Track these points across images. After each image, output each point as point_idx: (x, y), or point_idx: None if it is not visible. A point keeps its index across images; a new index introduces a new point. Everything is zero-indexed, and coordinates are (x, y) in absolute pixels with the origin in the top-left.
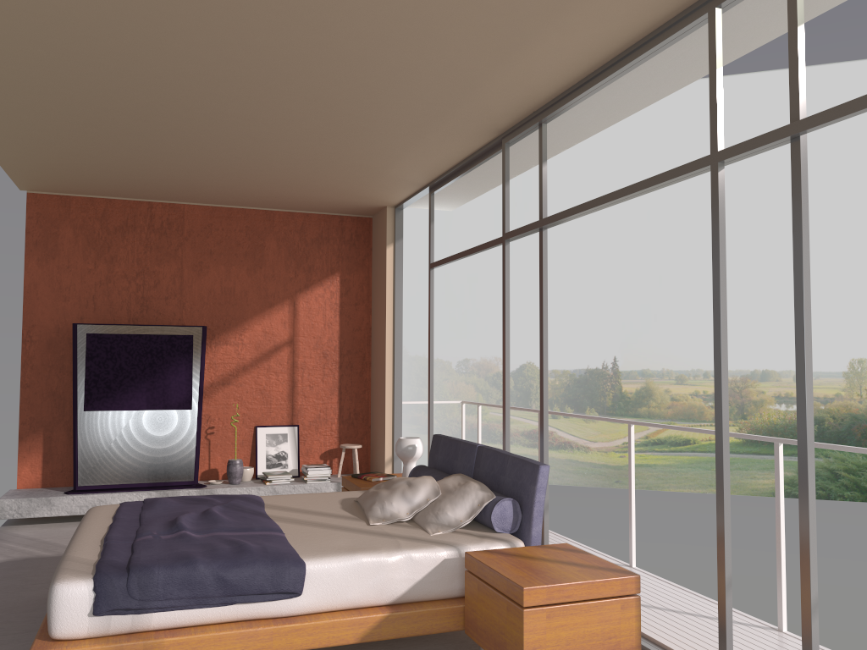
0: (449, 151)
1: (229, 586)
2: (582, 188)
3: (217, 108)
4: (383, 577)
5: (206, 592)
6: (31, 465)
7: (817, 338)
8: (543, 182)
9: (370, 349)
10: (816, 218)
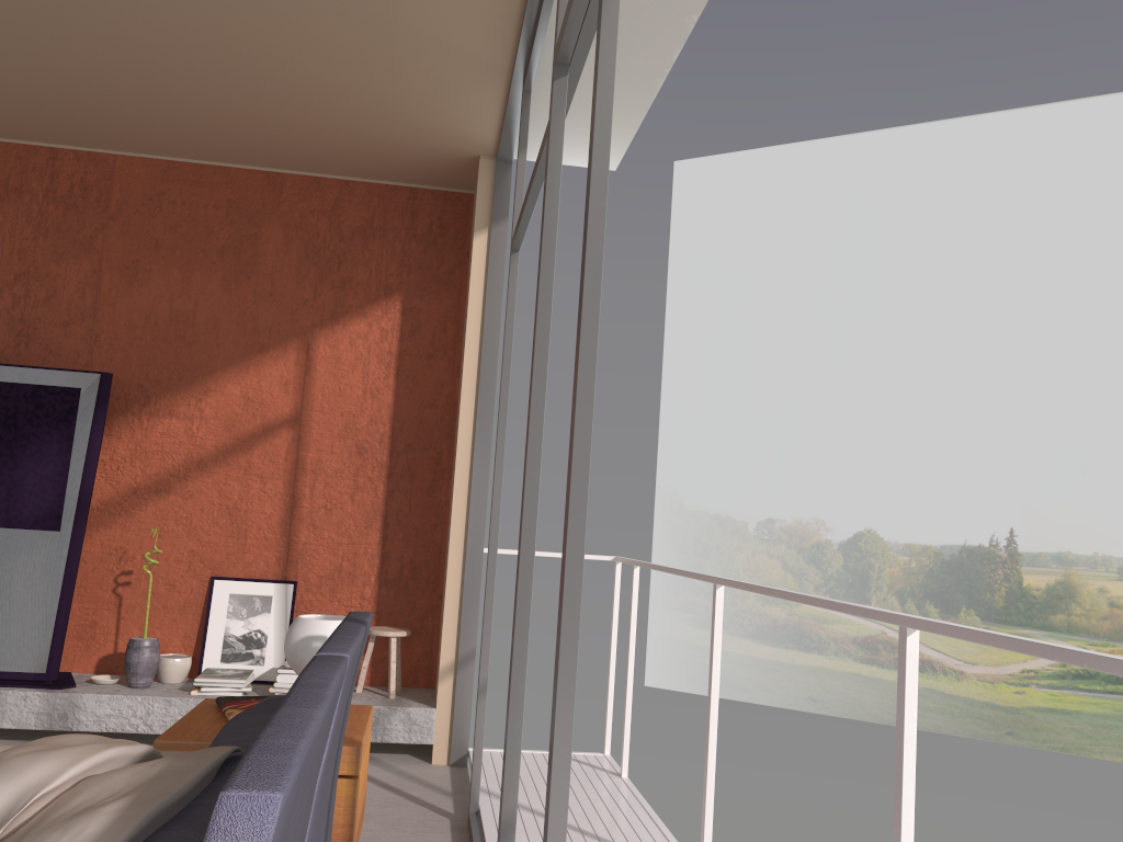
0: None
1: None
2: (963, 261)
3: None
4: None
5: None
6: None
7: None
8: None
9: (452, 444)
10: None
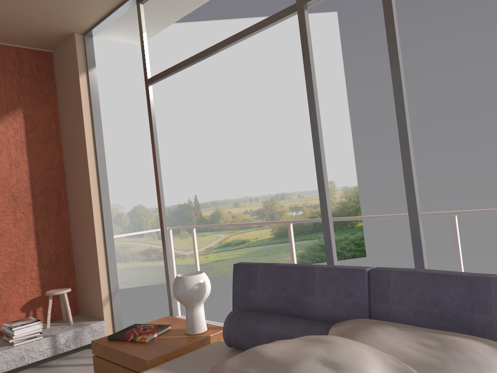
0: None
1: None
2: (163, 87)
3: None
4: None
5: None
6: None
7: (308, 172)
8: None
9: (65, 187)
10: (301, 103)
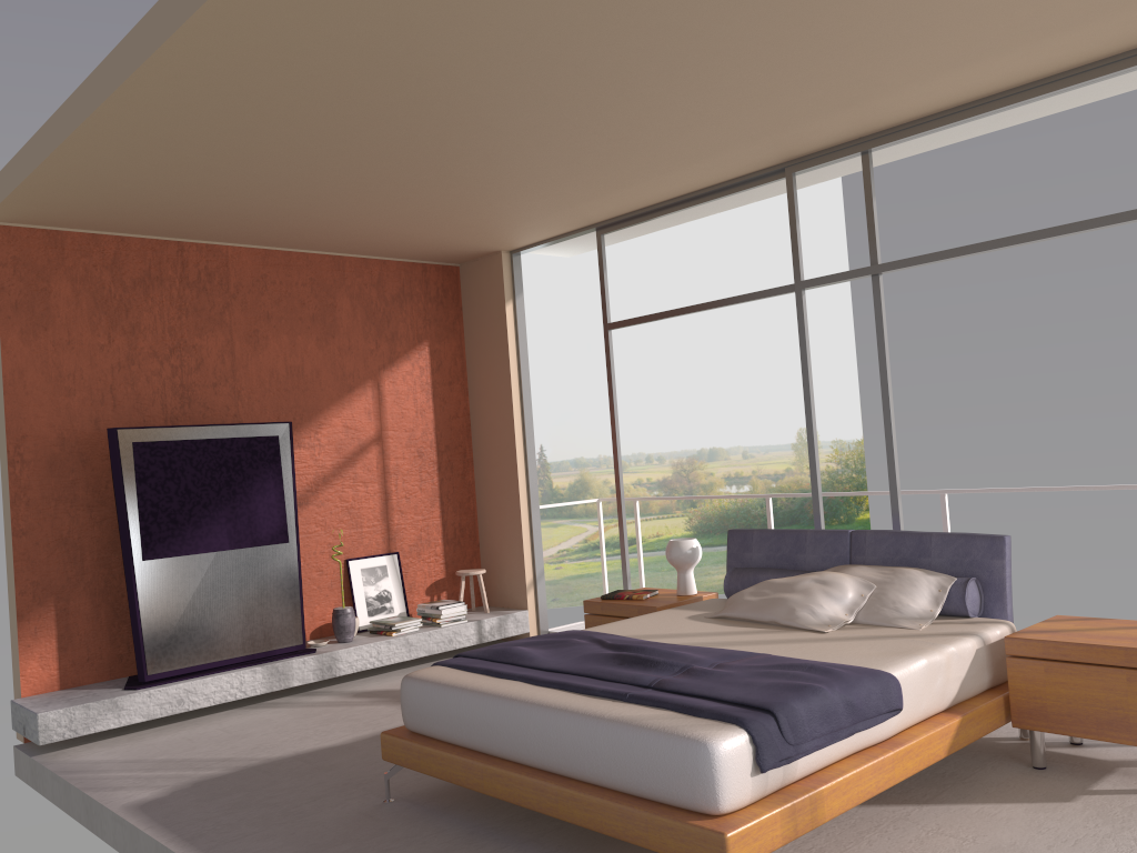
0: (695, 180)
1: (856, 712)
2: None
3: (515, 111)
4: (943, 679)
5: (839, 722)
6: (41, 657)
7: (764, 408)
8: (875, 220)
9: (471, 441)
10: (755, 271)
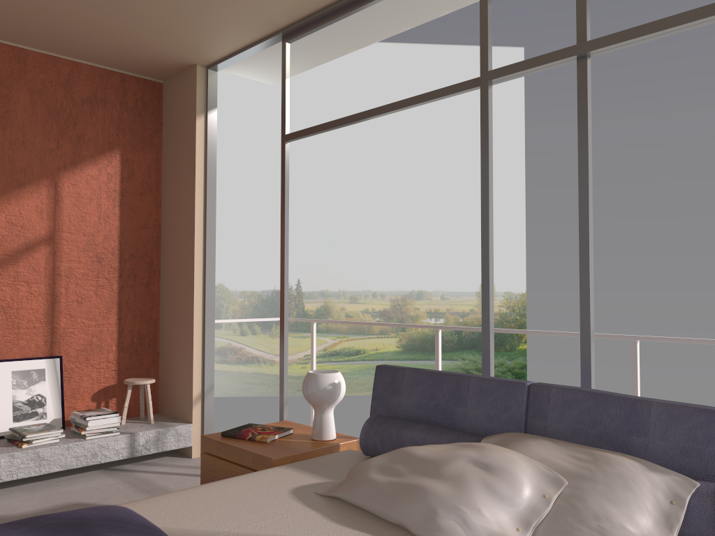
0: None
1: None
2: (271, 125)
3: None
4: None
5: None
6: None
7: (458, 265)
8: None
9: (159, 253)
10: (459, 169)
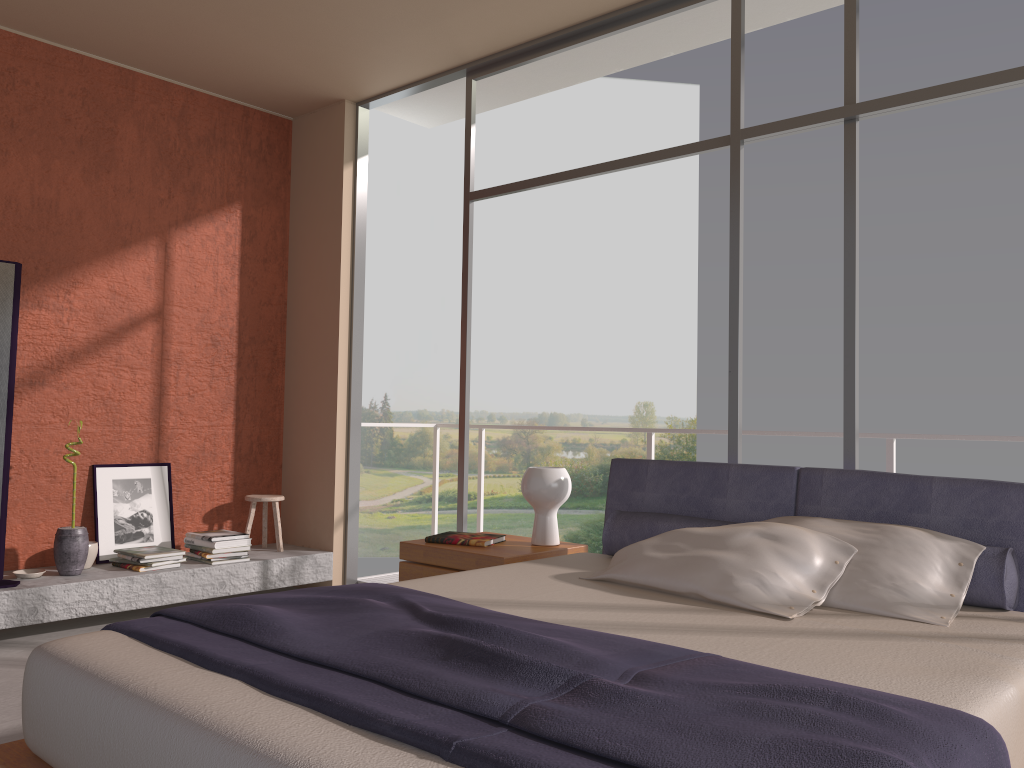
0: None
1: None
2: None
3: None
4: None
5: None
6: None
7: (606, 379)
8: (857, 45)
9: (284, 337)
10: (610, 247)
